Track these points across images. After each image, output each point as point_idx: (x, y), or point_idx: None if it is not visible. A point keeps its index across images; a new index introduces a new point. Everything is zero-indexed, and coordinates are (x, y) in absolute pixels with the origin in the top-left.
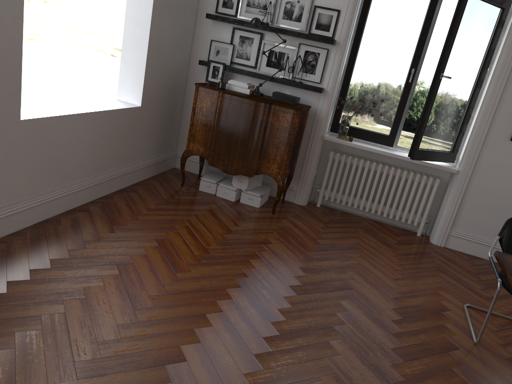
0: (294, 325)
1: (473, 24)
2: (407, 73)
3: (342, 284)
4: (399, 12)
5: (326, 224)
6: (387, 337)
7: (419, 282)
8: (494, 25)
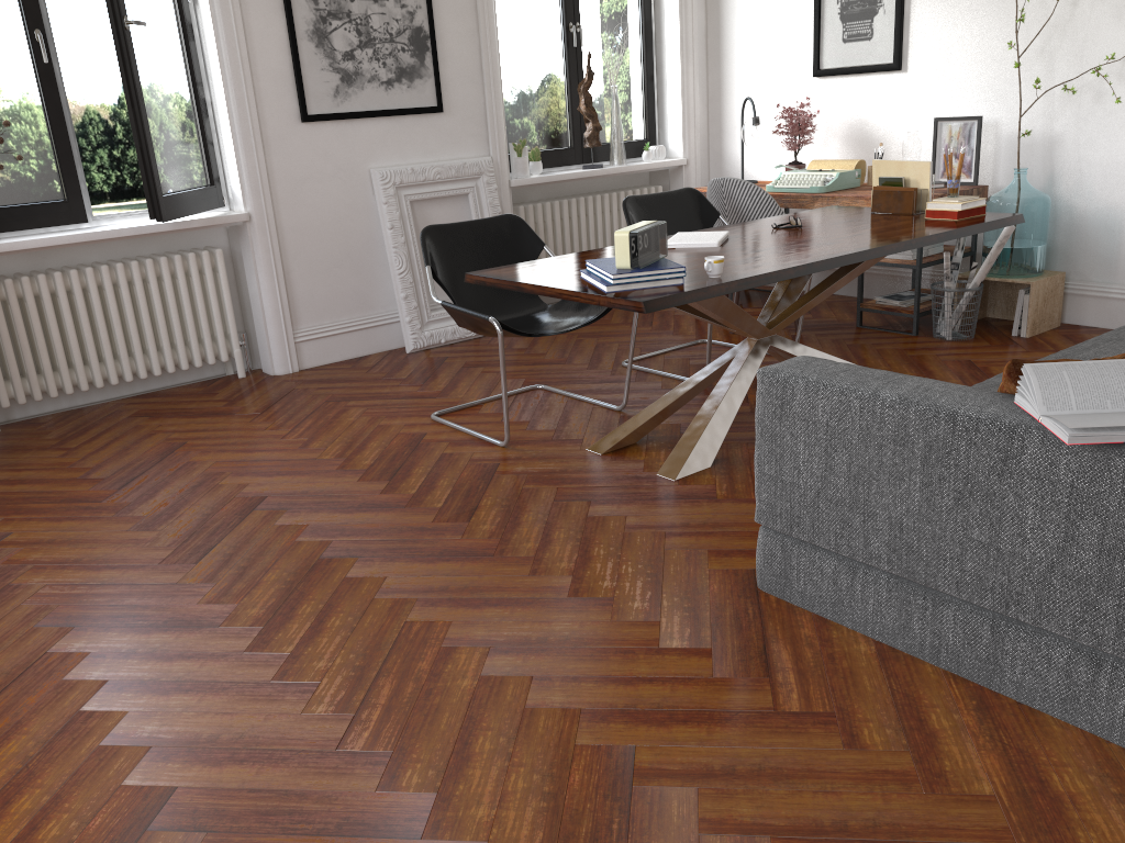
0: (265, 600)
1: None
2: (28, 45)
3: (241, 503)
4: None
5: (65, 447)
6: (408, 513)
7: (339, 429)
8: None
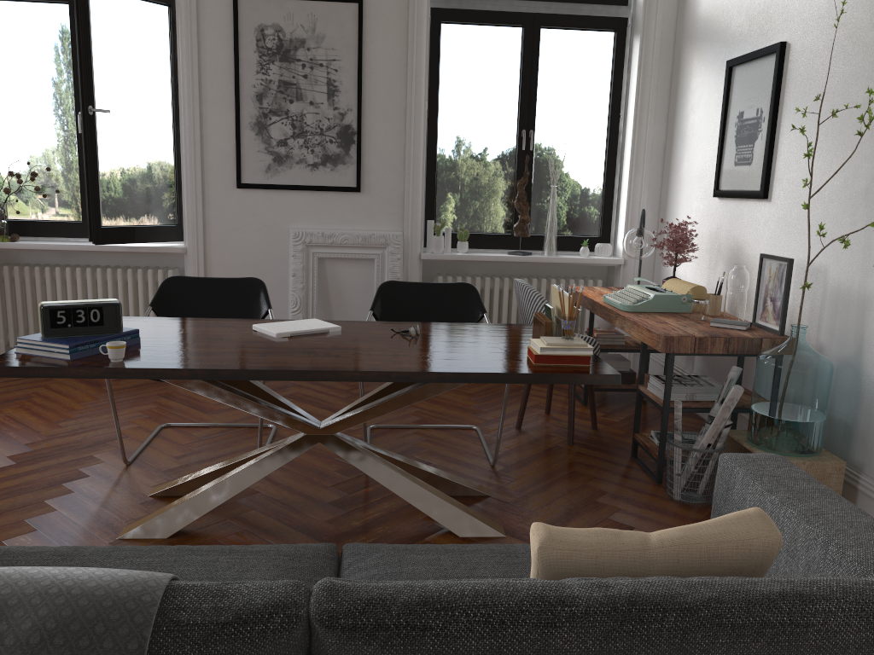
0: None
1: (122, 31)
2: (75, 121)
3: None
4: (31, 31)
5: None
6: None
7: (105, 416)
8: (166, 30)
